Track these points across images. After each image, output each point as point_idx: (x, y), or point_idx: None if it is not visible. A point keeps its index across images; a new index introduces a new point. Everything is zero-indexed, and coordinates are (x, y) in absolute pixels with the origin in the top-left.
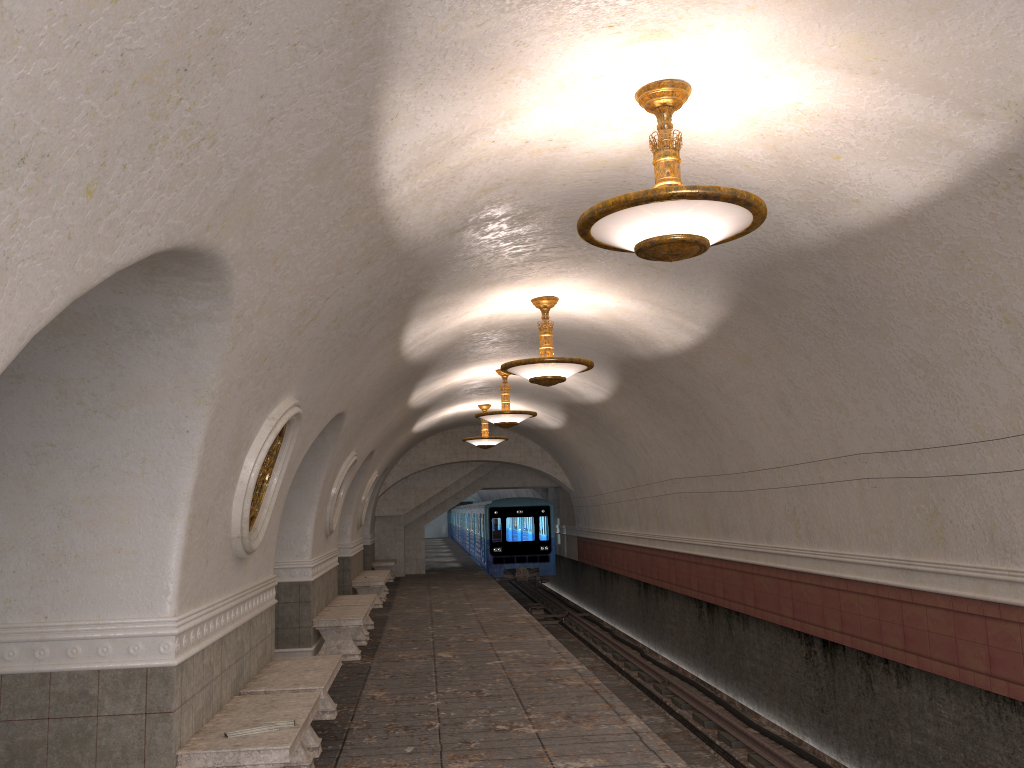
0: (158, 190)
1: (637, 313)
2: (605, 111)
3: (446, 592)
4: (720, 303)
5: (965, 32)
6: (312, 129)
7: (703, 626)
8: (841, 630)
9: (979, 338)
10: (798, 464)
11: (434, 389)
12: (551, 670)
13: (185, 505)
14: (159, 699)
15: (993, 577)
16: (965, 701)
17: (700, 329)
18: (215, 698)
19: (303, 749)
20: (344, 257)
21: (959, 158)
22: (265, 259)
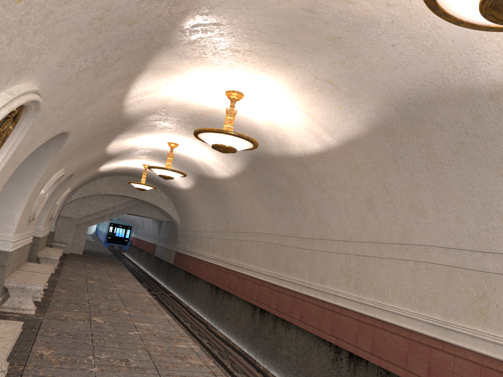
0: None
1: (290, 121)
2: None
3: (96, 269)
4: (363, 124)
5: None
6: None
7: (254, 321)
8: (370, 352)
9: None
10: (365, 242)
11: (125, 144)
12: (176, 347)
13: None
14: None
15: None
16: None
17: (331, 141)
18: None
19: None
20: None
21: None
22: None
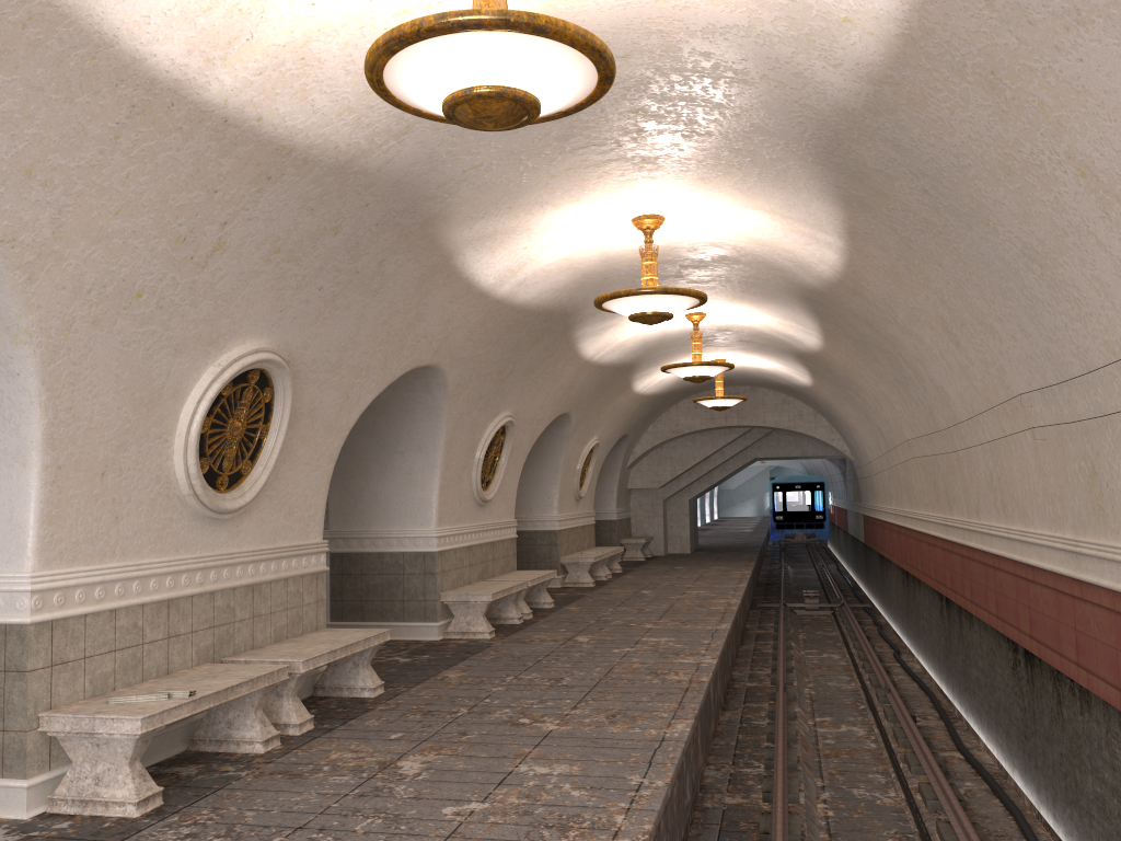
0: None
1: (765, 227)
2: None
3: (683, 573)
4: (828, 202)
5: None
6: None
7: (943, 623)
8: (1030, 634)
9: (1067, 207)
10: (980, 413)
11: (617, 341)
12: (671, 662)
13: (35, 455)
14: (16, 657)
15: None
16: None
17: (835, 241)
18: (151, 663)
19: (260, 724)
20: (201, 170)
21: None
22: (1, 171)
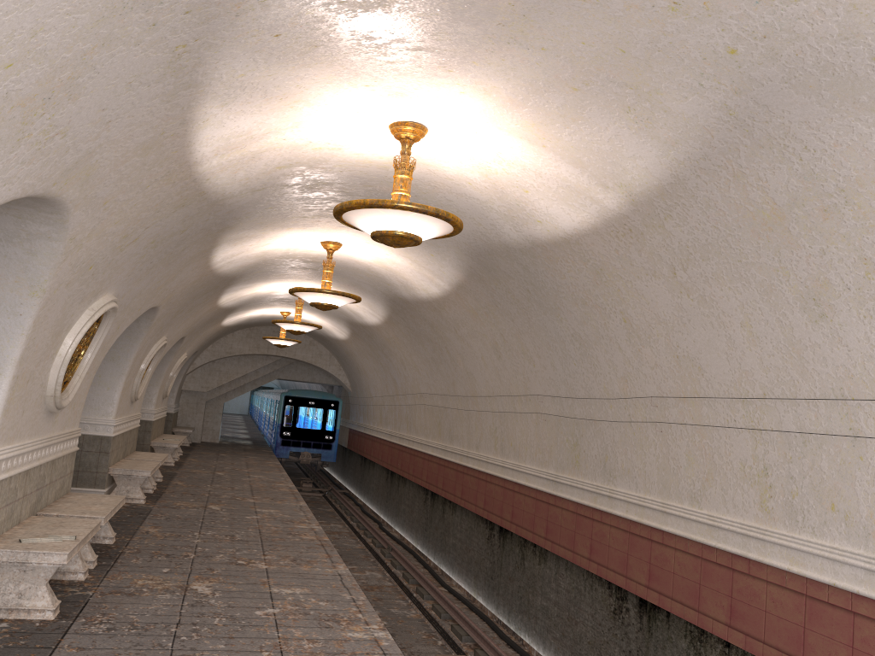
0: (20, 164)
1: (401, 265)
2: (368, 132)
3: (231, 460)
4: (457, 270)
5: (593, 136)
6: (140, 126)
7: (426, 509)
8: (511, 520)
9: (610, 328)
10: (501, 396)
11: (241, 295)
12: (294, 527)
13: (11, 368)
14: None
15: (601, 492)
16: (575, 576)
17: (445, 285)
18: (16, 514)
19: (81, 560)
20: (162, 202)
21: (597, 210)
22: (97, 202)
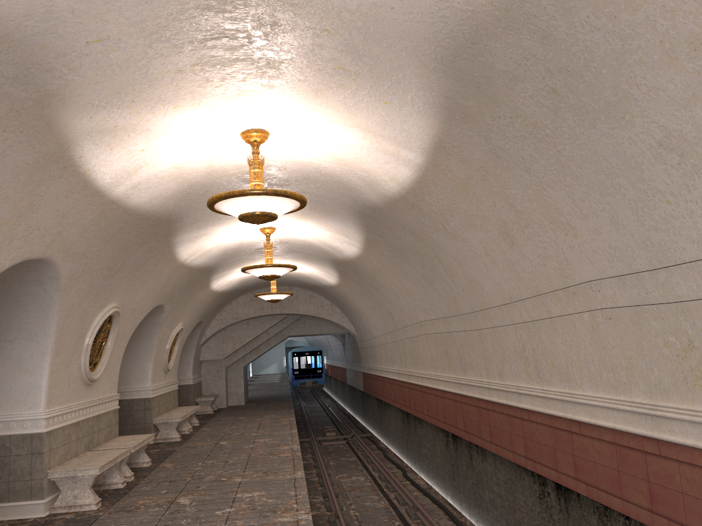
0: None
1: (354, 147)
2: None
3: (246, 423)
4: (428, 115)
5: None
6: None
7: (450, 454)
8: (575, 476)
9: None
10: (525, 299)
11: (206, 248)
12: (273, 523)
13: None
14: None
15: None
16: None
17: (416, 158)
18: None
19: None
20: None
21: None
22: None
